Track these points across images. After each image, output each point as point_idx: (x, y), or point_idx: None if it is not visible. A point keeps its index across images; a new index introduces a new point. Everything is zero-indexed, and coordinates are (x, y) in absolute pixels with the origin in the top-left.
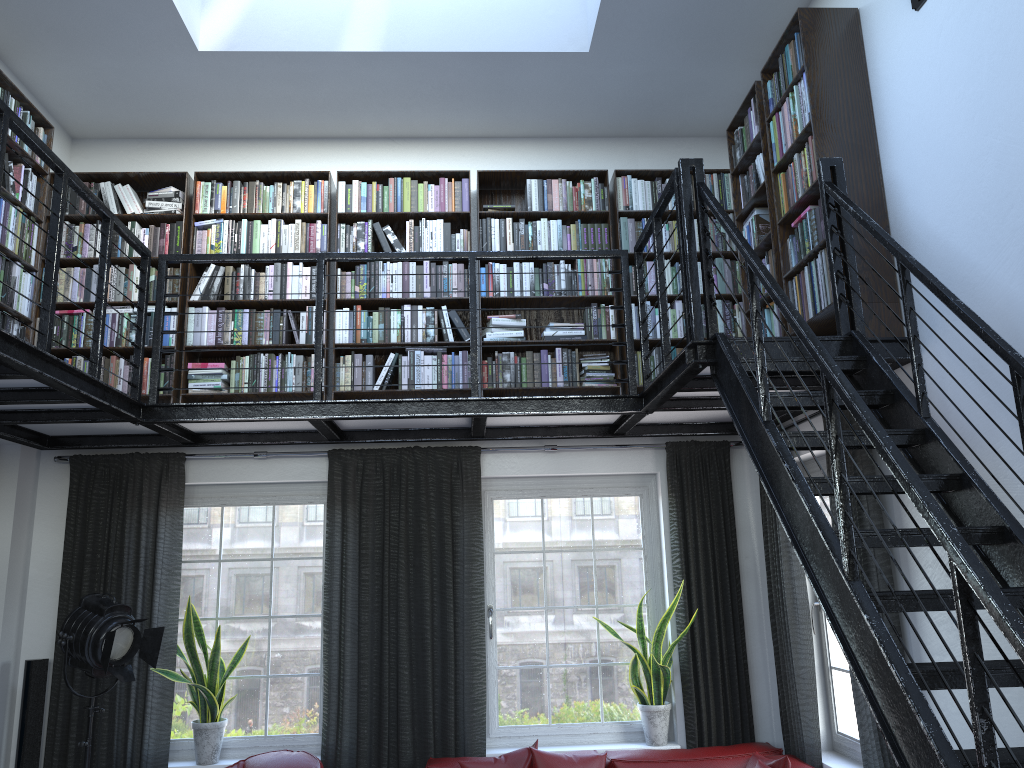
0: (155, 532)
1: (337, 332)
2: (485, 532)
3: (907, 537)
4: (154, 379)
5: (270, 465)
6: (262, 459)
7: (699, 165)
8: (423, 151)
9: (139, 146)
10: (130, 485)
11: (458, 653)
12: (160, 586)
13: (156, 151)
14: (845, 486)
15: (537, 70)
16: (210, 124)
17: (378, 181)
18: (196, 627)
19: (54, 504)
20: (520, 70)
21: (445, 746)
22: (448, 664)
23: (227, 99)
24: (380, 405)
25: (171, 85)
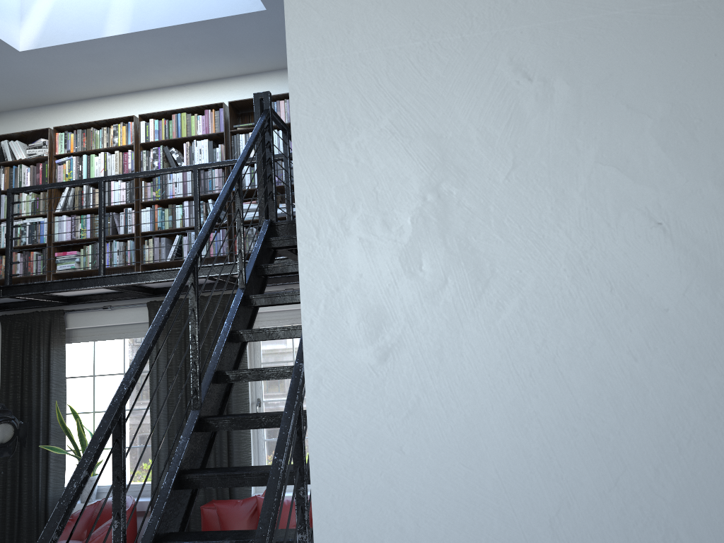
0: (48, 361)
1: (142, 224)
2: (254, 350)
3: (277, 373)
4: (7, 269)
5: (116, 314)
6: (111, 310)
7: (266, 96)
8: (204, 91)
9: (31, 112)
10: (33, 332)
11: (232, 431)
12: (51, 394)
13: (41, 114)
14: (195, 344)
15: (241, 27)
16: (64, 93)
17: (170, 117)
18: (76, 418)
19: None
20: (230, 29)
21: (222, 492)
22: (222, 439)
23: (61, 77)
24: (139, 275)
25: (21, 74)
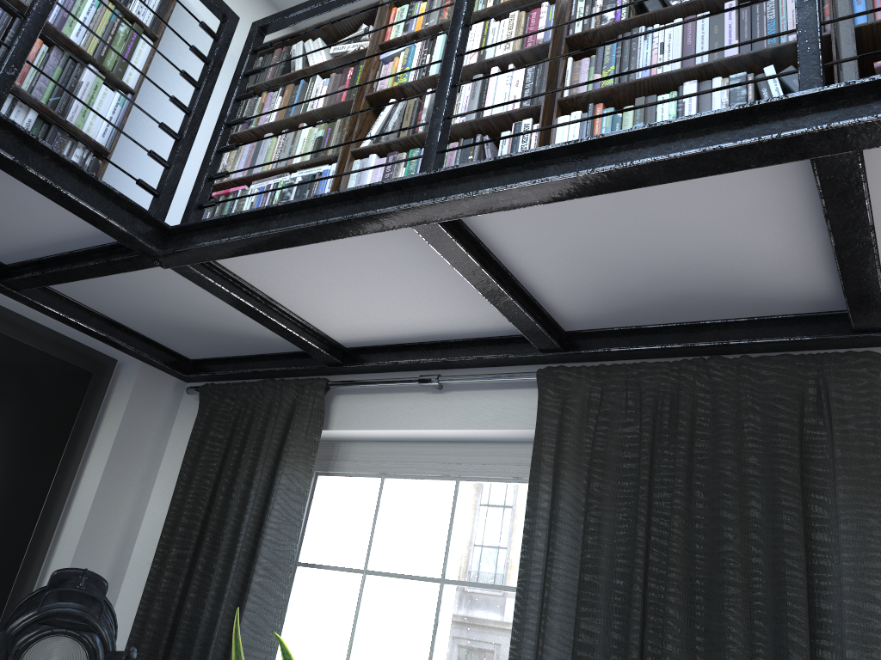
0: (263, 501)
1: None
2: None
3: None
4: (196, 190)
5: (448, 403)
6: (438, 393)
7: None
8: None
9: None
10: (253, 427)
11: None
12: (247, 594)
13: None
14: None
15: None
16: None
17: None
18: None
19: (180, 456)
20: None
21: None
22: None
23: None
24: (553, 163)
25: None
